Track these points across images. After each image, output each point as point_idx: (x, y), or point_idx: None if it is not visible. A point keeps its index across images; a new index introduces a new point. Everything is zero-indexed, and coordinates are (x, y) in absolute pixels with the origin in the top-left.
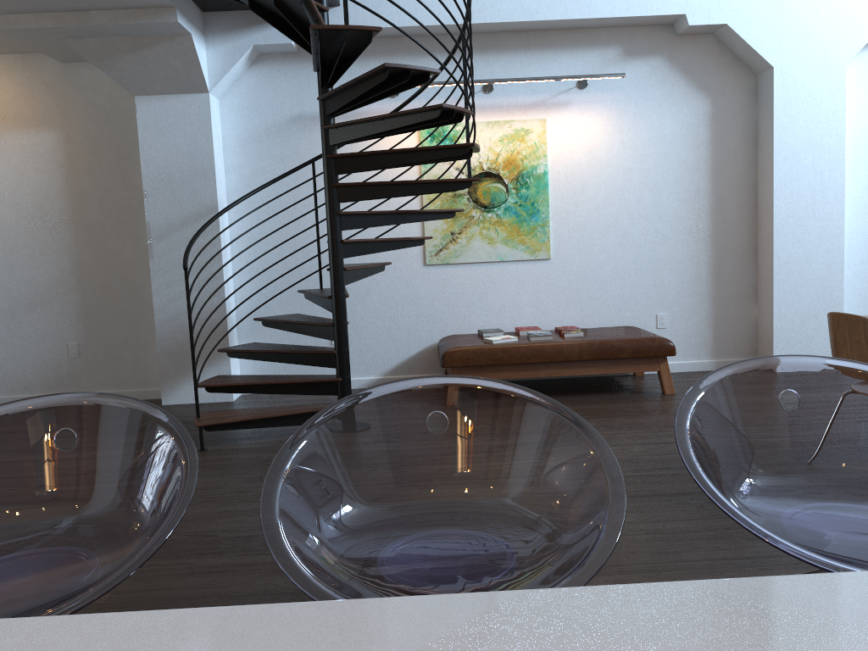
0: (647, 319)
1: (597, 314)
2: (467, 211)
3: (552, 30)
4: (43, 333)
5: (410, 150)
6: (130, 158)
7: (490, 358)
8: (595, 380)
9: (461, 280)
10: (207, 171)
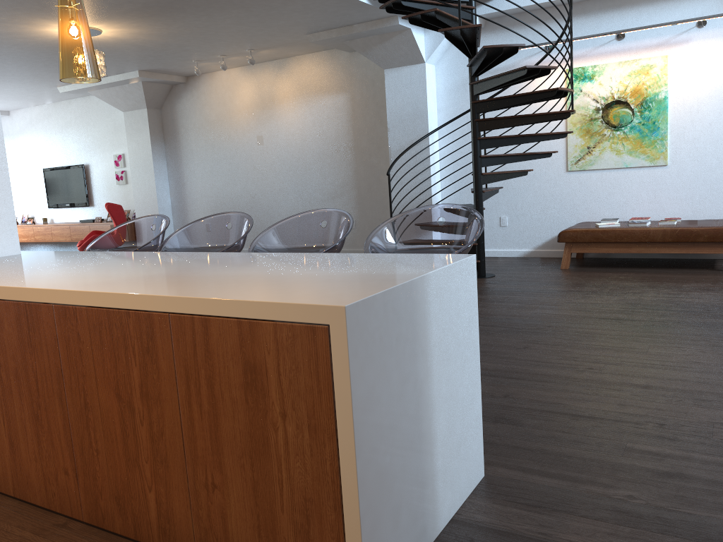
0: None
1: (706, 209)
2: (600, 131)
3: None
4: None
5: (519, 95)
6: (384, 107)
7: (592, 237)
8: (697, 261)
9: (594, 182)
10: (423, 113)
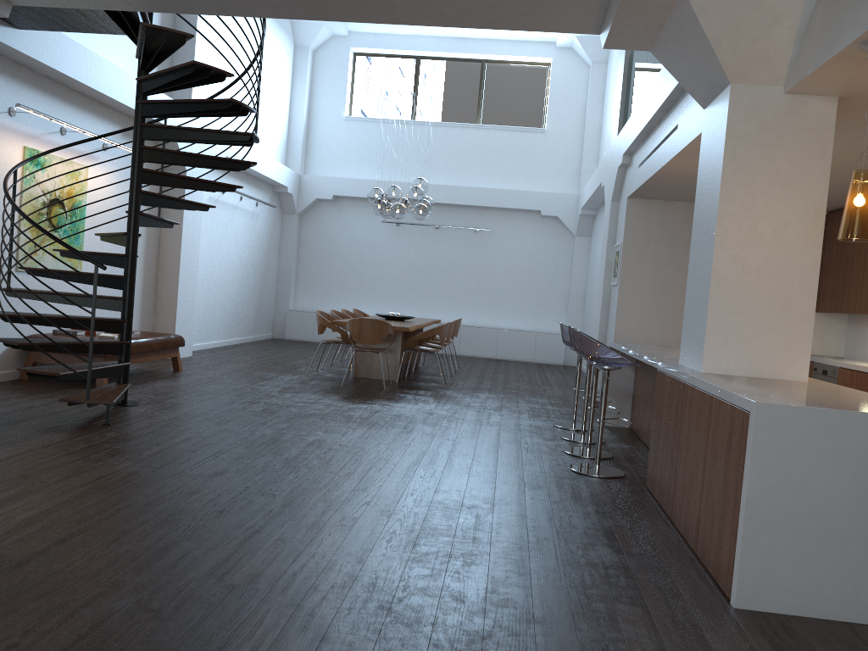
0: None
1: None
2: (45, 228)
3: (96, 101)
4: None
5: (187, 201)
6: None
7: None
8: None
9: (35, 286)
10: None
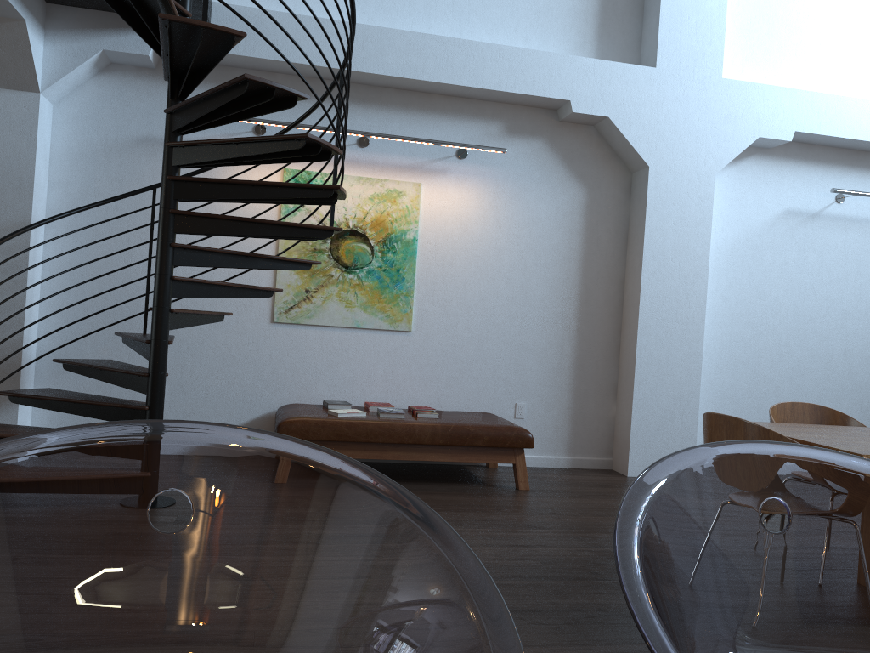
0: (505, 407)
1: (454, 397)
2: (326, 269)
3: (436, 94)
4: None
5: (266, 184)
6: None
7: (333, 432)
8: (446, 468)
9: (311, 343)
10: (23, 181)
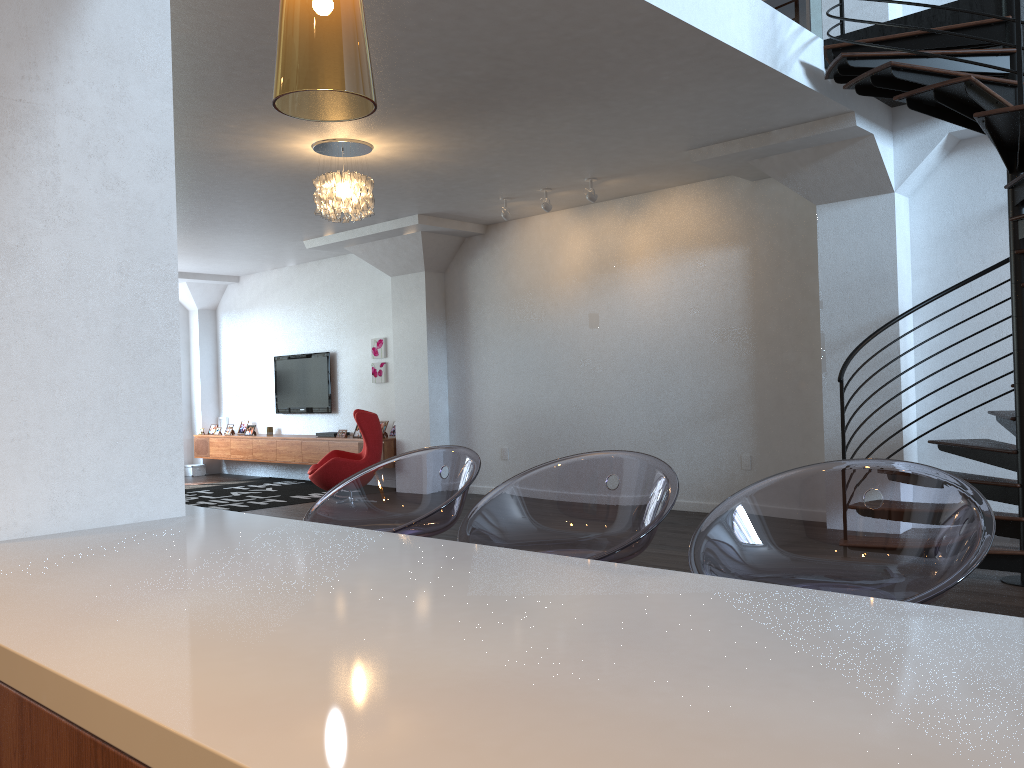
0: None
1: None
2: None
3: None
4: (720, 443)
5: None
6: (810, 268)
7: None
8: None
9: None
10: (887, 277)
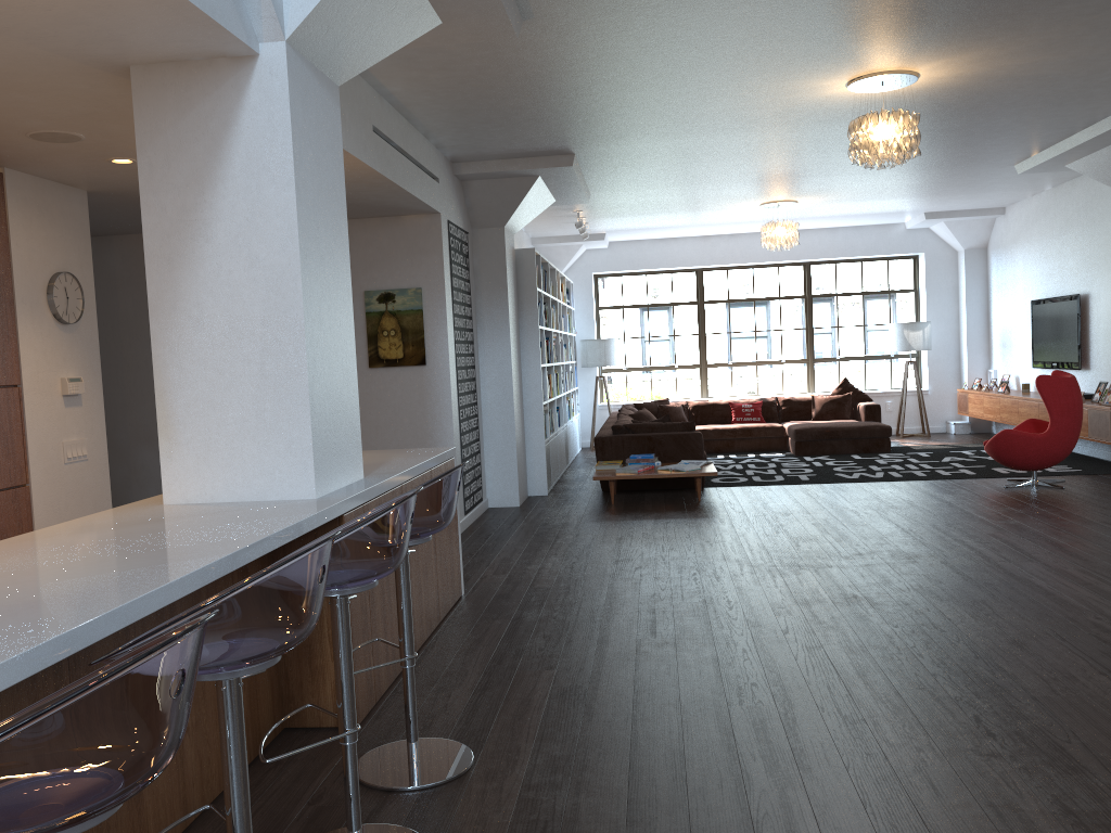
0: None
1: None
2: None
3: None
4: None
5: None
6: None
7: None
8: None
9: None
10: None
